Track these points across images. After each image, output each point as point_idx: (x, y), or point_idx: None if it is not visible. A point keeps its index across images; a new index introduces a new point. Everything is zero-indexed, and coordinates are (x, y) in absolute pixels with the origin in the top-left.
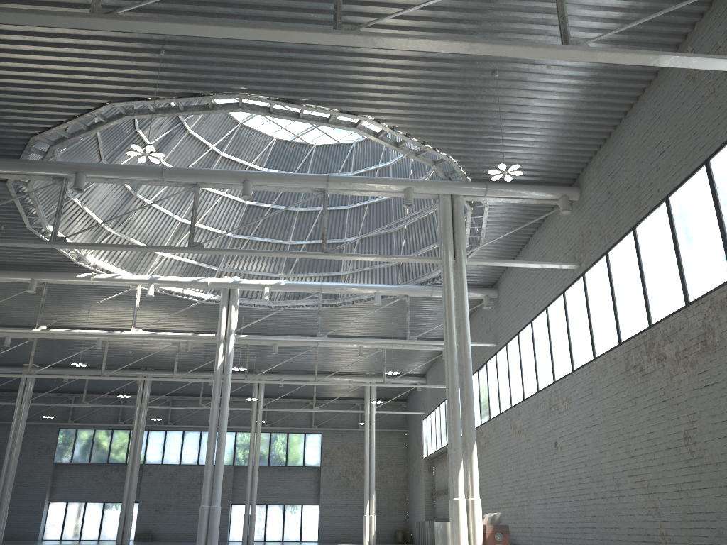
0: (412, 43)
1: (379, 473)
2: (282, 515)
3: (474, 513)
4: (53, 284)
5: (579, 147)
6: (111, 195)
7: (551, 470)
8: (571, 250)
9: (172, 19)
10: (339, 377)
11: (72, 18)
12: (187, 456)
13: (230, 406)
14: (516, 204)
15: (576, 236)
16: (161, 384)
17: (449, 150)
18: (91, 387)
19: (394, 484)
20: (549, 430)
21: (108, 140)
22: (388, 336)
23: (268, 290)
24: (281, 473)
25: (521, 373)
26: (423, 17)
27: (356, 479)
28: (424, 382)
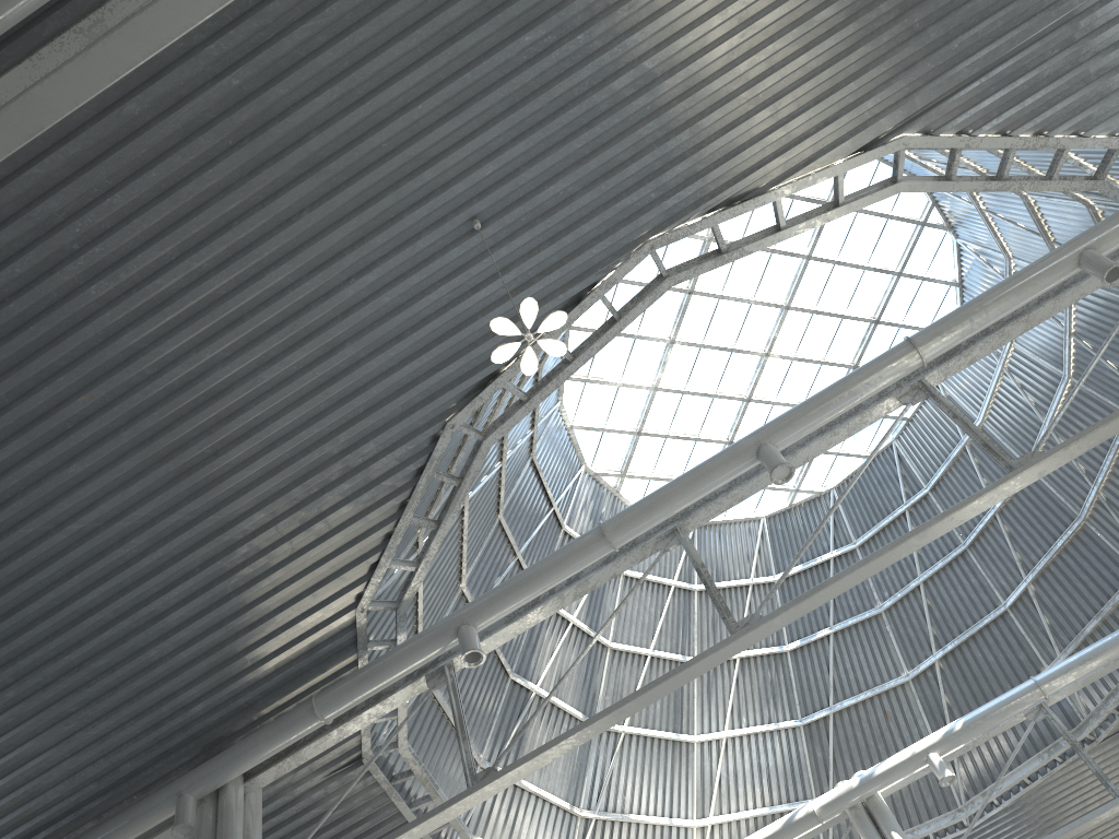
0: None
1: None
2: None
3: None
4: None
5: None
6: None
7: None
8: None
9: None
10: None
11: None
12: None
13: None
14: None
15: None
16: None
17: (1106, 120)
18: None
19: None
20: None
21: None
22: None
23: (940, 757)
24: None
25: None
26: None
27: None
28: None
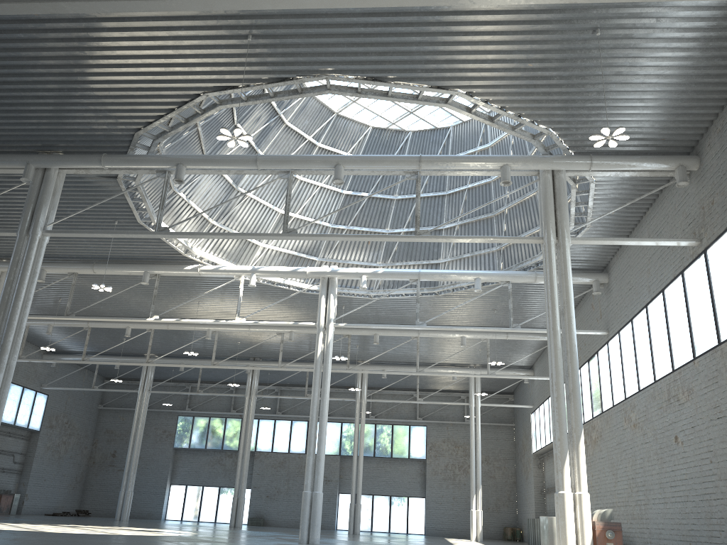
0: None
1: (486, 468)
2: (388, 506)
3: (582, 508)
4: (165, 277)
5: (697, 110)
6: (214, 189)
7: (671, 467)
8: (690, 226)
9: None
10: (442, 369)
11: (155, 1)
12: (295, 445)
13: (335, 397)
14: (626, 178)
15: (695, 210)
16: (269, 375)
17: (549, 121)
18: (205, 376)
19: (502, 479)
20: (668, 423)
21: (209, 135)
22: (491, 325)
23: (366, 278)
24: (386, 465)
25: (635, 362)
26: None
27: (462, 473)
28: (532, 375)
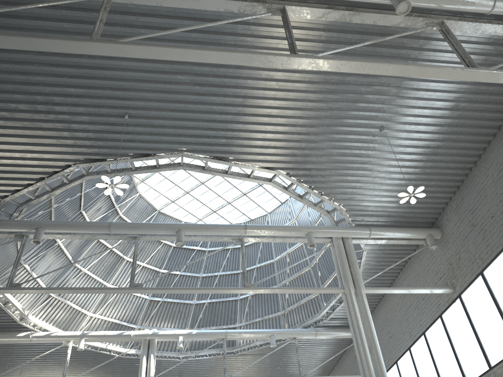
0: (357, 66)
1: None
2: None
3: None
4: None
5: (439, 193)
6: (55, 263)
7: None
8: (441, 279)
9: (160, 44)
10: None
11: (74, 42)
12: None
13: None
14: (387, 247)
15: (444, 267)
16: None
17: (341, 200)
18: None
19: None
20: None
21: (59, 216)
22: None
23: (182, 339)
24: None
25: None
26: (333, 82)
27: None
28: None
